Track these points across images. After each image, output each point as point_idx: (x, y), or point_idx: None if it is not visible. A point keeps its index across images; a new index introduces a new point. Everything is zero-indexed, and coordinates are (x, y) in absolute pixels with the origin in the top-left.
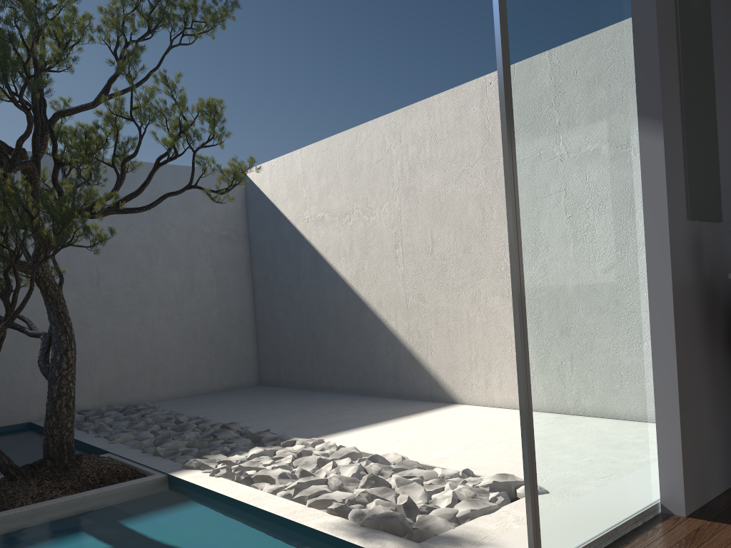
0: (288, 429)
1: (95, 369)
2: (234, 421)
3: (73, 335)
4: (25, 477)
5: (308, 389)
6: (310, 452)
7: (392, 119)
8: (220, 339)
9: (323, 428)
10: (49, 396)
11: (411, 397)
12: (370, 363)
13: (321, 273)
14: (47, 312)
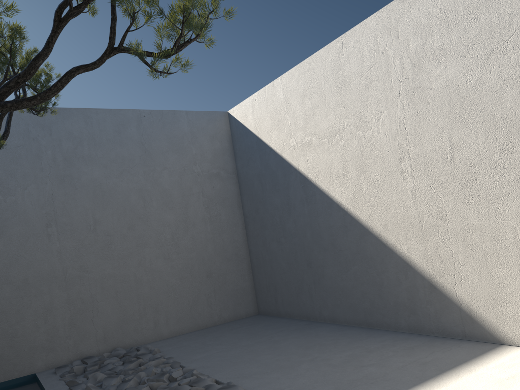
0: None
1: (97, 314)
2: (232, 377)
3: None
4: None
5: (307, 321)
6: None
7: (385, 14)
8: (217, 273)
9: None
10: None
11: (435, 333)
12: (378, 294)
13: (313, 200)
14: None
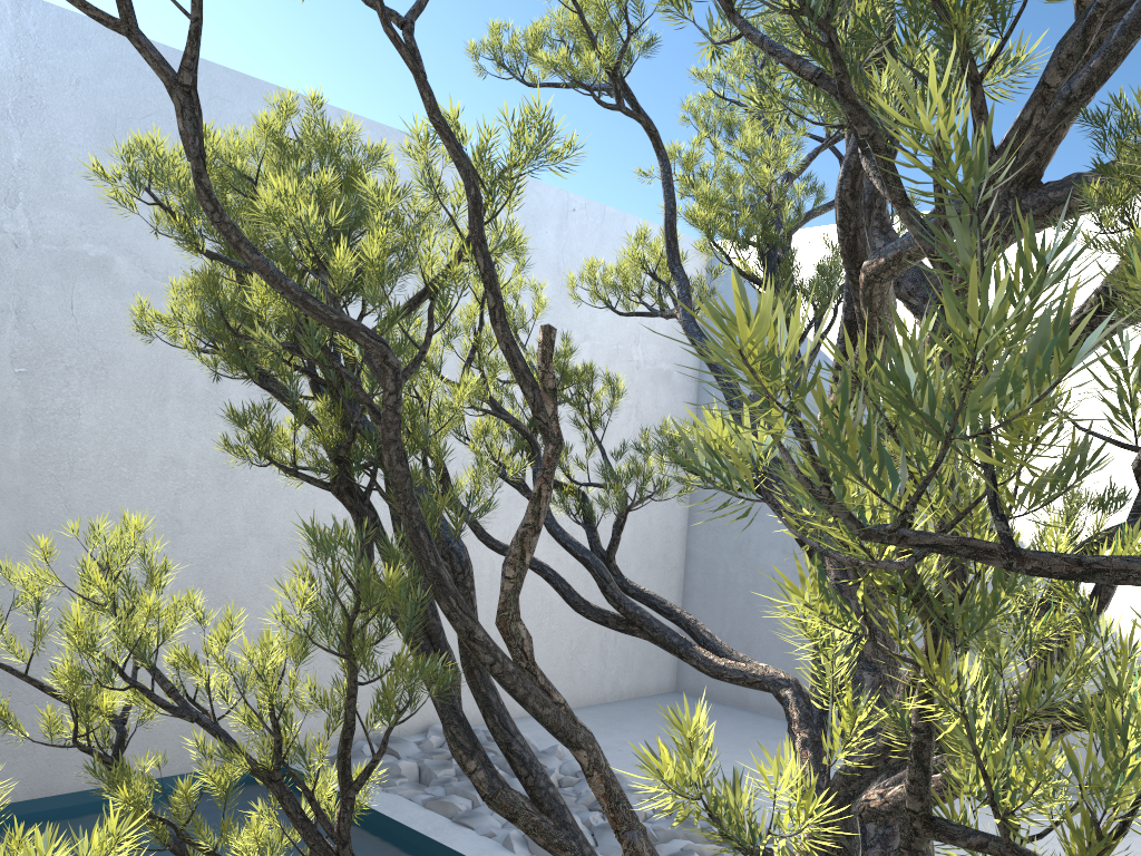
0: None
1: None
2: None
3: None
4: None
5: None
6: None
7: None
8: None
9: None
10: None
11: None
12: None
13: None
14: None
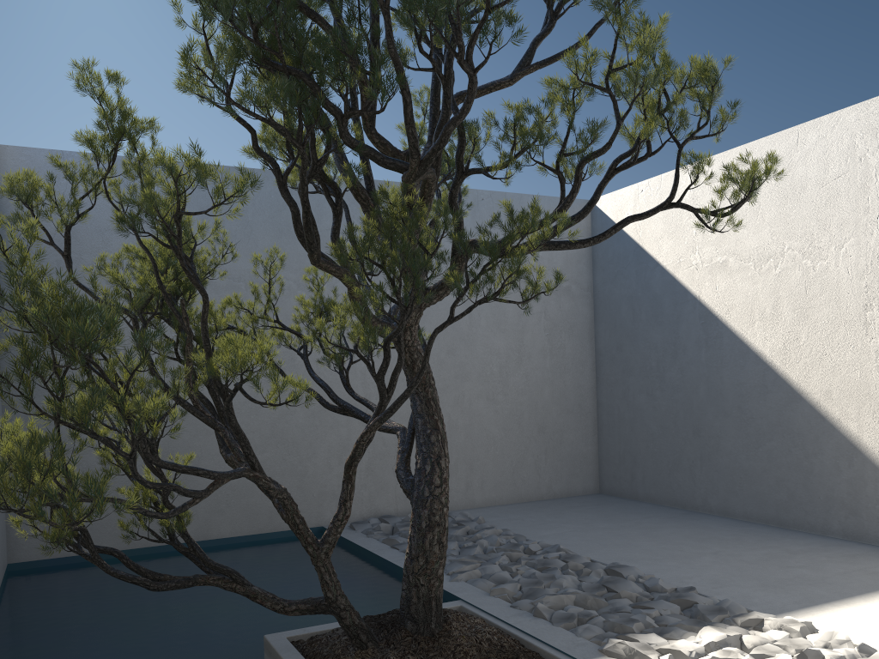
0: (718, 587)
1: None
2: (613, 559)
3: (445, 433)
4: (377, 643)
5: (682, 509)
6: (820, 652)
7: (873, 109)
8: (552, 428)
9: (780, 593)
10: (415, 525)
11: None
12: (802, 483)
13: (716, 344)
14: (410, 398)
